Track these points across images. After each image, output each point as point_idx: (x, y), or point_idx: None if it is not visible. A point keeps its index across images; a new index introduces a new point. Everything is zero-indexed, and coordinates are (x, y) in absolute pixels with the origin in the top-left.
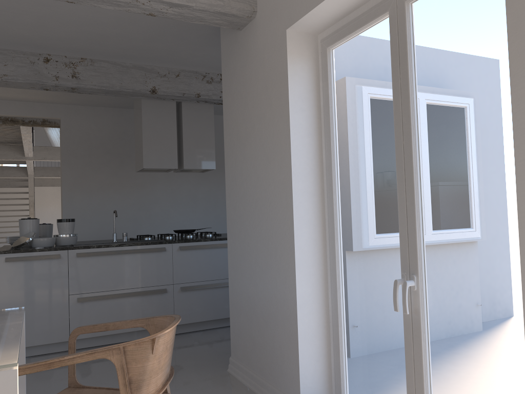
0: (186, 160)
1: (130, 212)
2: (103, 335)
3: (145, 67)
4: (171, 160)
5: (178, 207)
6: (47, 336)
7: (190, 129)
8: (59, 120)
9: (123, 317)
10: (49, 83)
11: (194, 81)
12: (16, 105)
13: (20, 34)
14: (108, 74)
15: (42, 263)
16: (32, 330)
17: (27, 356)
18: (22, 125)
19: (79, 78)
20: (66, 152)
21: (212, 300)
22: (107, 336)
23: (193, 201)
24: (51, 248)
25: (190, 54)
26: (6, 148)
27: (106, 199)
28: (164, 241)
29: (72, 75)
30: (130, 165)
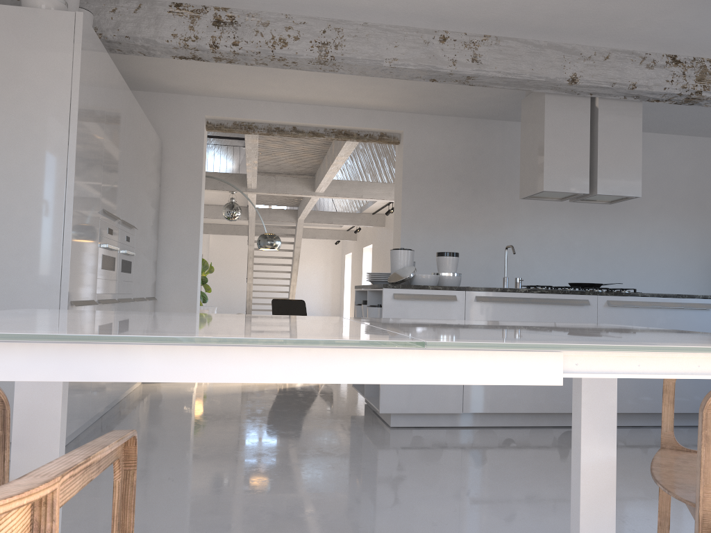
0: (601, 182)
1: (483, 260)
2: (504, 412)
3: (563, 47)
4: (580, 181)
5: (546, 257)
6: (436, 403)
7: (608, 138)
8: (399, 134)
9: (529, 392)
10: (444, 69)
11: (629, 66)
12: (353, 114)
13: (431, 0)
14: (517, 57)
15: (434, 305)
16: (419, 392)
17: (407, 427)
18: (356, 140)
19: (481, 62)
20: (408, 176)
21: (649, 384)
22: (504, 415)
23: (566, 251)
24: (446, 286)
25: (645, 20)
26: (294, 180)
27: (454, 241)
28: (587, 291)
29: (472, 59)
30: (486, 197)
